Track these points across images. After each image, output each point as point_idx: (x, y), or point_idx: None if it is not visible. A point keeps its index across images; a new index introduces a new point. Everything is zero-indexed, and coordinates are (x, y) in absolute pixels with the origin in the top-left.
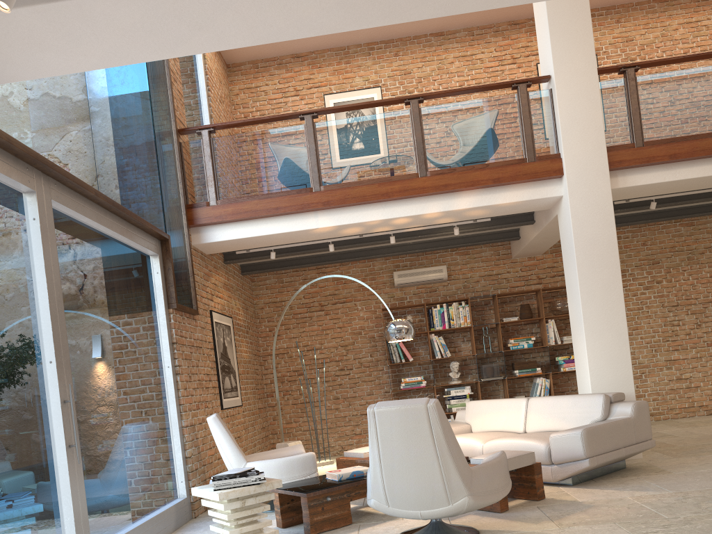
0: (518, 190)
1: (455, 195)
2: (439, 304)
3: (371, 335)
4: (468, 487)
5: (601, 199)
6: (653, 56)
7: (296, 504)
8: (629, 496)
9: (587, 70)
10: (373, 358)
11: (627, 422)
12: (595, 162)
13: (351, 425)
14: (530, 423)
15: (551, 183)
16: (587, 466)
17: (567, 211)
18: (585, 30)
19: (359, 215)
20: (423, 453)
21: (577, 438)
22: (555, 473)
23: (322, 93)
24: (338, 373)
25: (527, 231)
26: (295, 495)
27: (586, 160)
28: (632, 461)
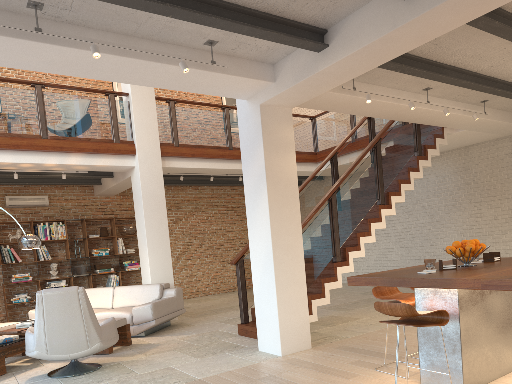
0: (109, 158)
1: (67, 154)
2: (43, 223)
3: None
4: (100, 337)
5: (157, 172)
6: None
7: None
8: (177, 338)
9: (150, 97)
10: None
11: (173, 299)
12: (154, 150)
13: None
14: (116, 303)
15: (129, 158)
16: (154, 324)
17: (138, 176)
18: None
19: None
20: (75, 319)
21: (149, 309)
22: (136, 330)
23: None
24: None
25: (108, 181)
26: None
27: (149, 149)
28: (173, 321)
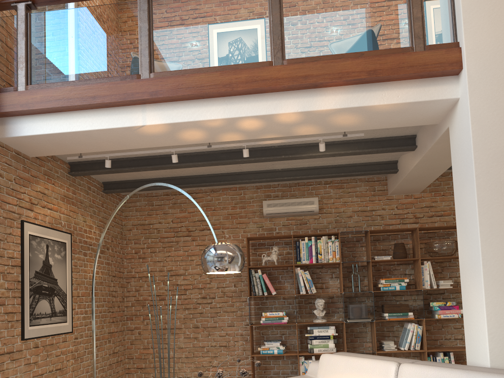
0: (400, 88)
1: (317, 91)
2: (307, 237)
3: None
4: None
5: None
6: None
7: None
8: None
9: None
10: (237, 288)
11: None
12: None
13: (209, 356)
14: None
15: (445, 81)
16: None
17: (466, 116)
18: None
19: (195, 112)
20: None
21: None
22: None
23: None
24: (200, 301)
25: (406, 160)
26: None
27: (495, 50)
28: None
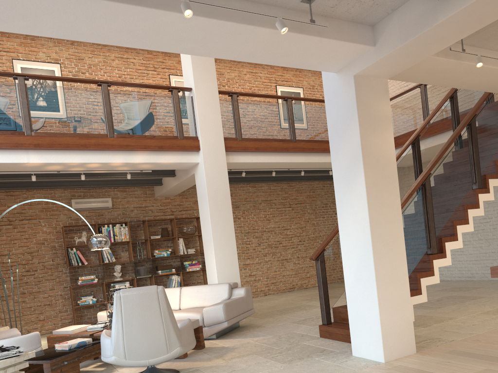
0: (173, 155)
1: (133, 152)
2: (106, 225)
3: (53, 245)
4: (180, 341)
5: (221, 167)
6: (234, 87)
7: (32, 371)
8: (251, 341)
9: (213, 90)
10: (55, 262)
11: (243, 299)
12: (218, 145)
13: (36, 313)
14: (183, 303)
15: (193, 154)
16: (226, 325)
17: (202, 172)
18: (211, 66)
19: (63, 157)
20: (154, 321)
21: (220, 309)
22: (207, 332)
23: (10, 57)
24: (25, 274)
25: (169, 180)
26: (38, 363)
27: (213, 143)
28: (240, 322)
